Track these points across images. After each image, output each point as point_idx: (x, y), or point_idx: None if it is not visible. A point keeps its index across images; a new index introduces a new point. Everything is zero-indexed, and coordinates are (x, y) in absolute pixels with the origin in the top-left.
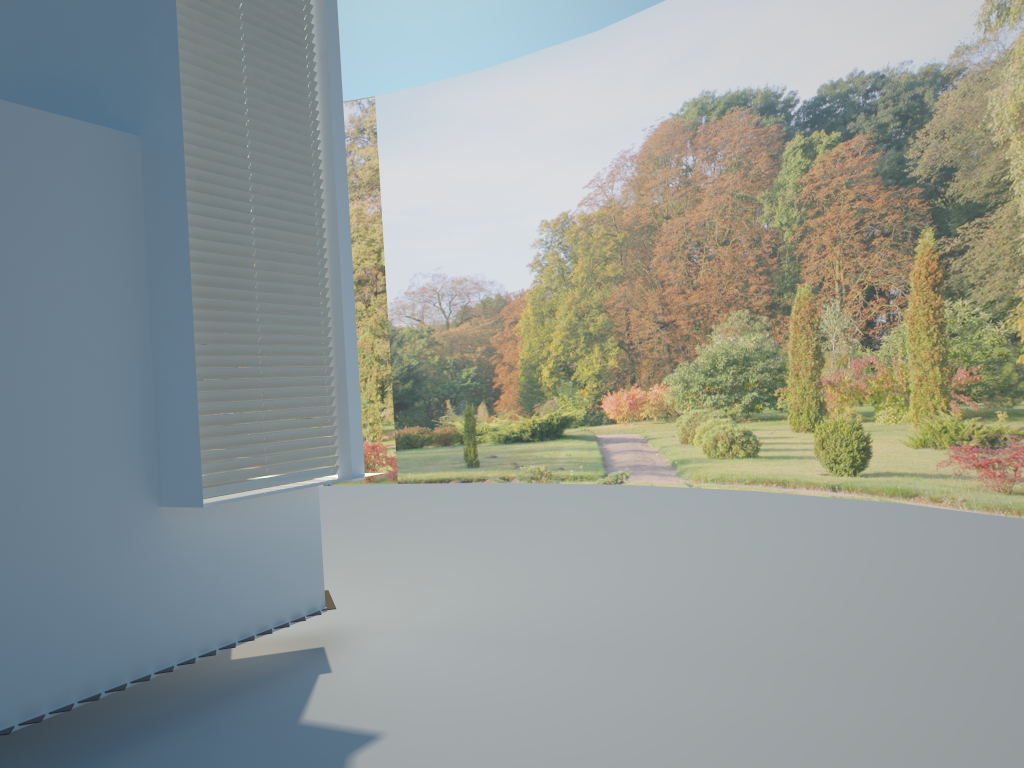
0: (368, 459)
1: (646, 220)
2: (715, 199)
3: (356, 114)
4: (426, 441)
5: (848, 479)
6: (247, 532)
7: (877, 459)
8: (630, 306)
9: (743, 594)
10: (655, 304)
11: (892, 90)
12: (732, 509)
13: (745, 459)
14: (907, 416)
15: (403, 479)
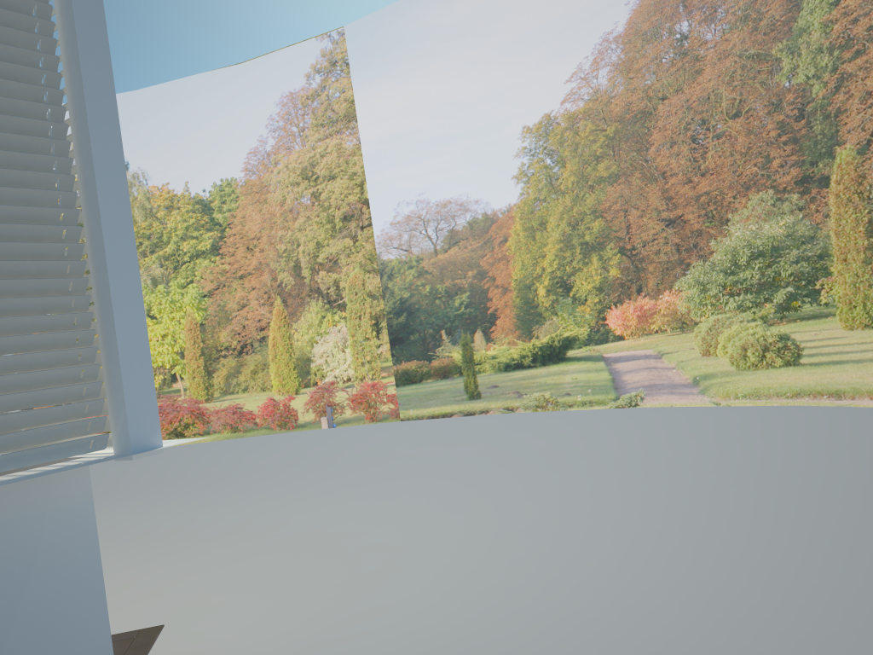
0: (369, 398)
1: (639, 106)
2: (719, 65)
3: (327, 47)
4: (425, 375)
5: None
6: None
7: None
8: (629, 206)
9: (854, 598)
10: (657, 200)
11: None
12: (779, 432)
13: (784, 368)
14: None
15: (405, 416)
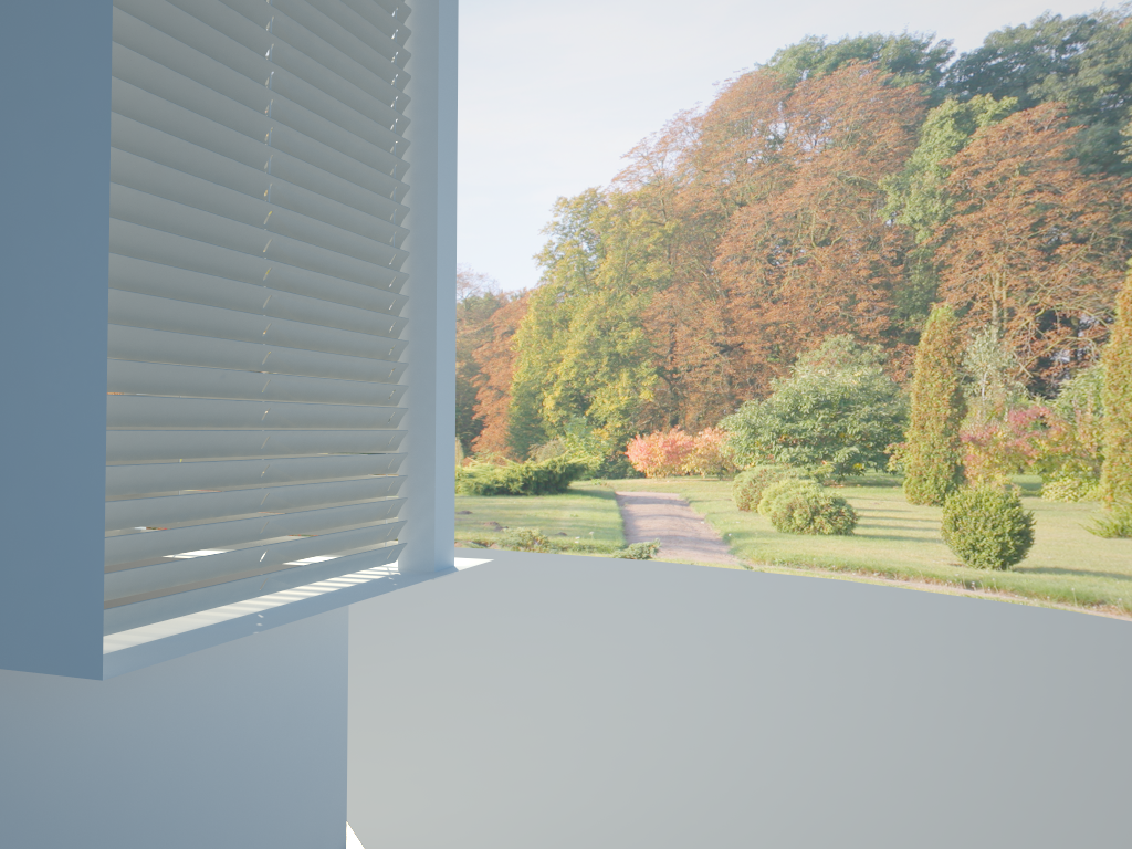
0: None
1: (710, 206)
2: (814, 183)
3: None
4: None
5: (992, 573)
6: (196, 709)
7: (1041, 549)
8: (678, 320)
9: (1068, 796)
10: (715, 320)
11: (1107, 41)
12: (846, 609)
13: (833, 536)
14: (1095, 492)
15: None
